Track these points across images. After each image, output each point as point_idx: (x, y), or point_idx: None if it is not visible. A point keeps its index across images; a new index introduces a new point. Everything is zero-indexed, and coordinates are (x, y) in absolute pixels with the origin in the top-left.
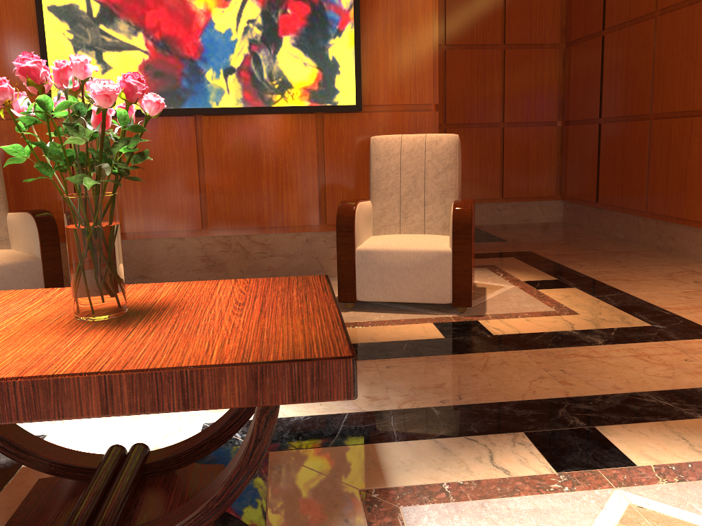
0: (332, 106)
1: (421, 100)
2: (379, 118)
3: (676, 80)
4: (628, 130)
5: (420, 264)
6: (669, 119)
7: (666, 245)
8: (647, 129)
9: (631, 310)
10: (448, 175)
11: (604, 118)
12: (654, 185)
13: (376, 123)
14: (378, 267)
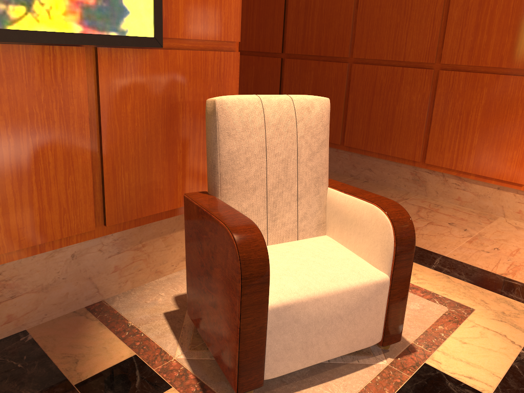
0: (120, 37)
1: (227, 35)
2: (177, 58)
3: (384, 30)
4: (321, 69)
5: (356, 306)
6: (374, 65)
7: (361, 175)
8: (346, 71)
9: (493, 287)
10: (323, 155)
11: (287, 53)
12: (353, 122)
13: (173, 67)
14: (301, 326)
